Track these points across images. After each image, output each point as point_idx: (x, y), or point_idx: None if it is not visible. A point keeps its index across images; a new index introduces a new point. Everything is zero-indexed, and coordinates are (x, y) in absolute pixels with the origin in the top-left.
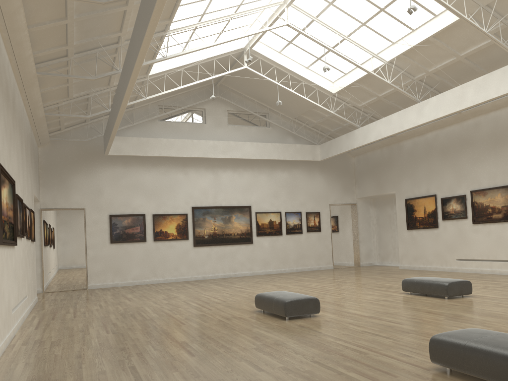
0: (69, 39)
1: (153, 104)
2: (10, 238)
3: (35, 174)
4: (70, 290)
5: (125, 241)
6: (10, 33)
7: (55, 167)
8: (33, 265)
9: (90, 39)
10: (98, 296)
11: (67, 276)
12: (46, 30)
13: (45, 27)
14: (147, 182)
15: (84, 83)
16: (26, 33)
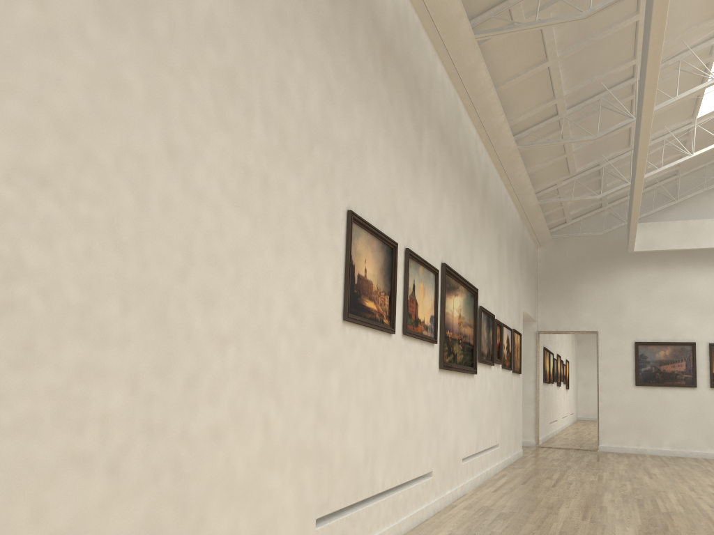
0: (555, 89)
1: (713, 166)
2: (463, 363)
3: (528, 284)
4: (573, 449)
5: (660, 385)
6: (472, 99)
7: (558, 274)
8: (515, 405)
9: (586, 82)
10: (606, 463)
11: (582, 429)
12: (522, 83)
13: (520, 79)
14: (699, 291)
15: (589, 149)
16: (493, 93)
